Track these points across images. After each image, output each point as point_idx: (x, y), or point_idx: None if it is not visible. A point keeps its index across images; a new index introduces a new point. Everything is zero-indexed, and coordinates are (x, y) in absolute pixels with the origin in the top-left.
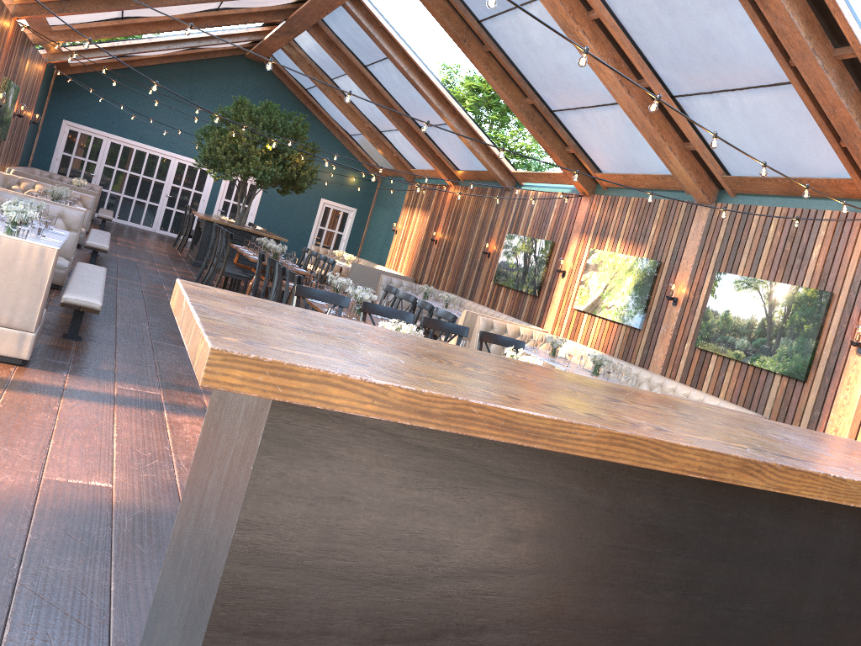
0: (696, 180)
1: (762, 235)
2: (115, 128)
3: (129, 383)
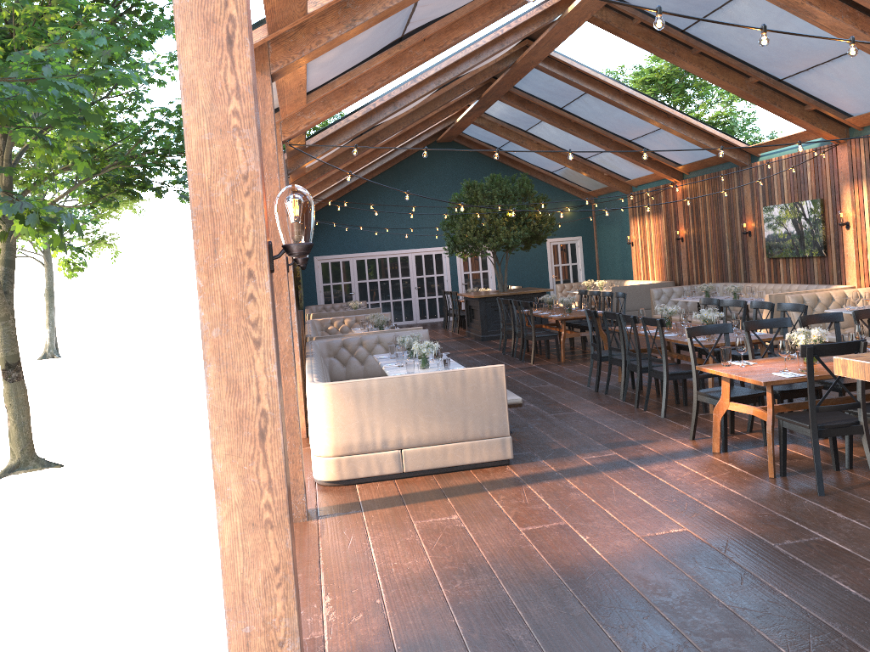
0: None
1: None
2: (355, 247)
3: (587, 453)
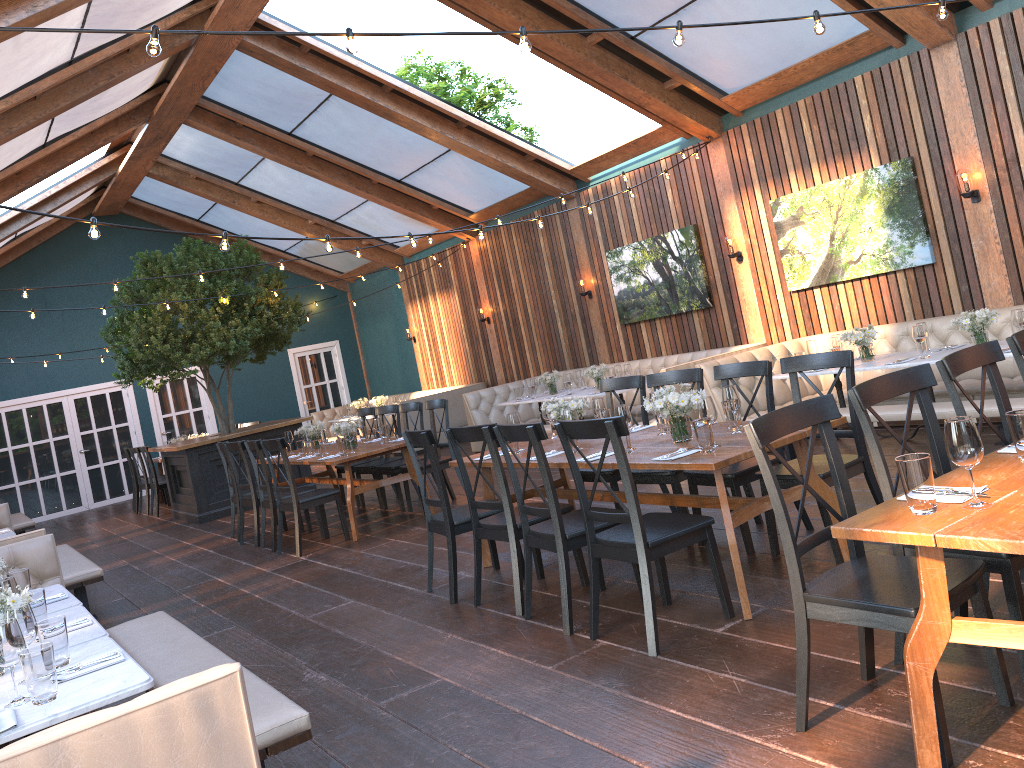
0: (927, 11)
1: None
2: None
3: None
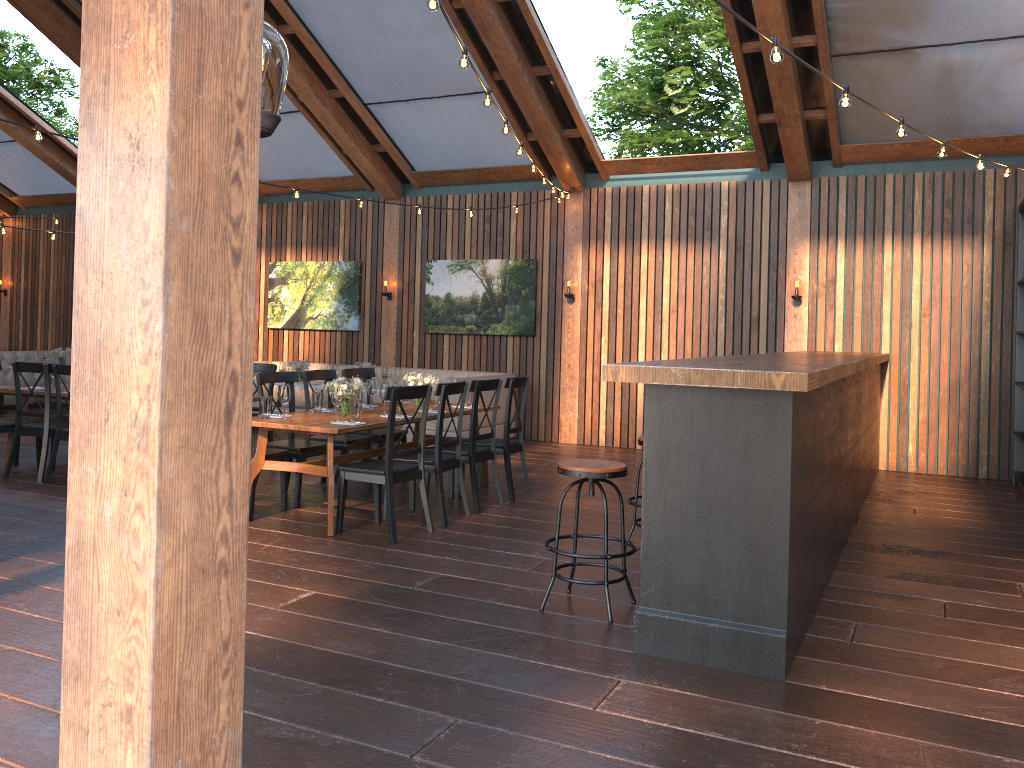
0: (386, 179)
1: (460, 220)
2: None
3: None
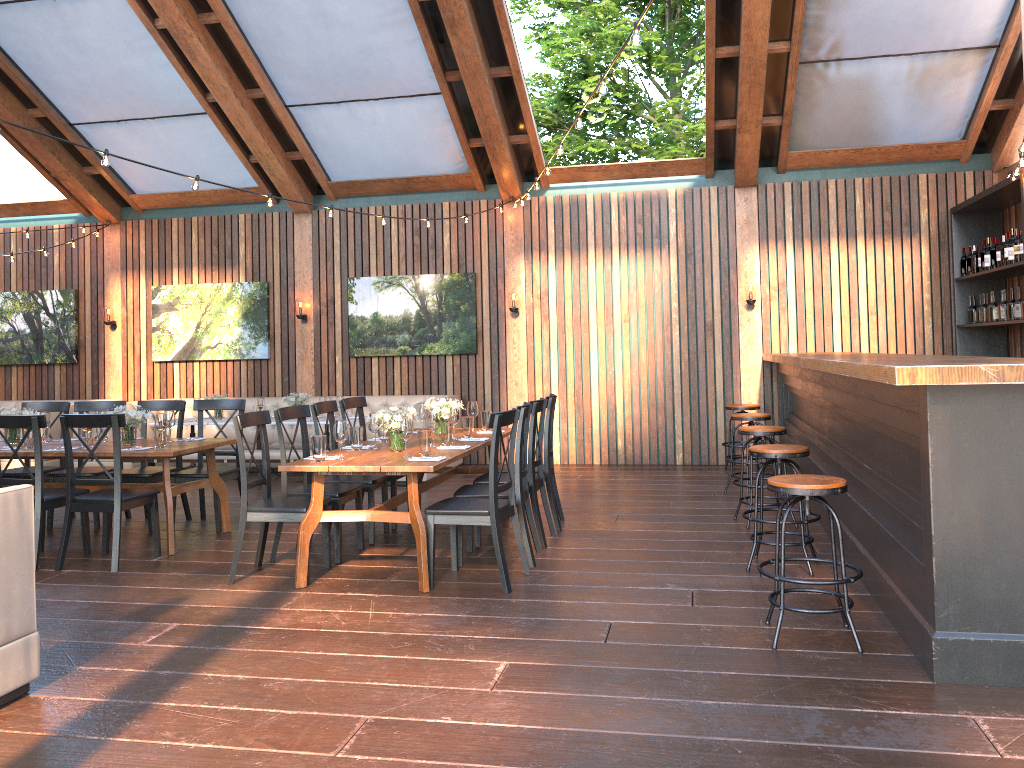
0: (299, 189)
1: (385, 234)
2: None
3: (130, 636)
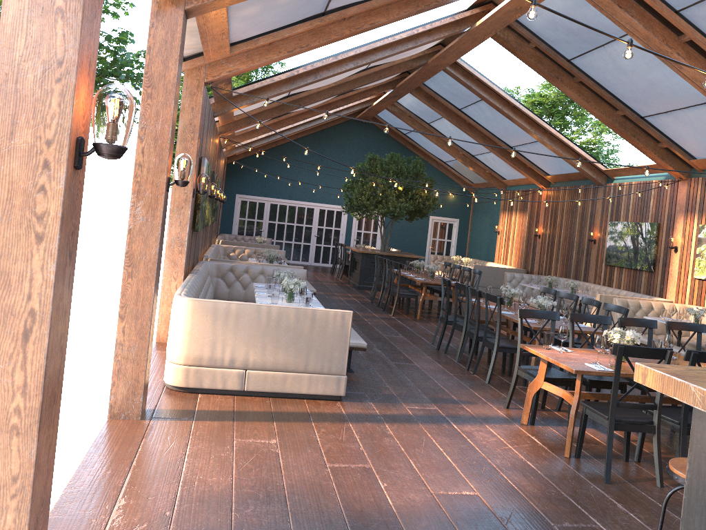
0: None
1: None
2: (272, 192)
3: (411, 403)
